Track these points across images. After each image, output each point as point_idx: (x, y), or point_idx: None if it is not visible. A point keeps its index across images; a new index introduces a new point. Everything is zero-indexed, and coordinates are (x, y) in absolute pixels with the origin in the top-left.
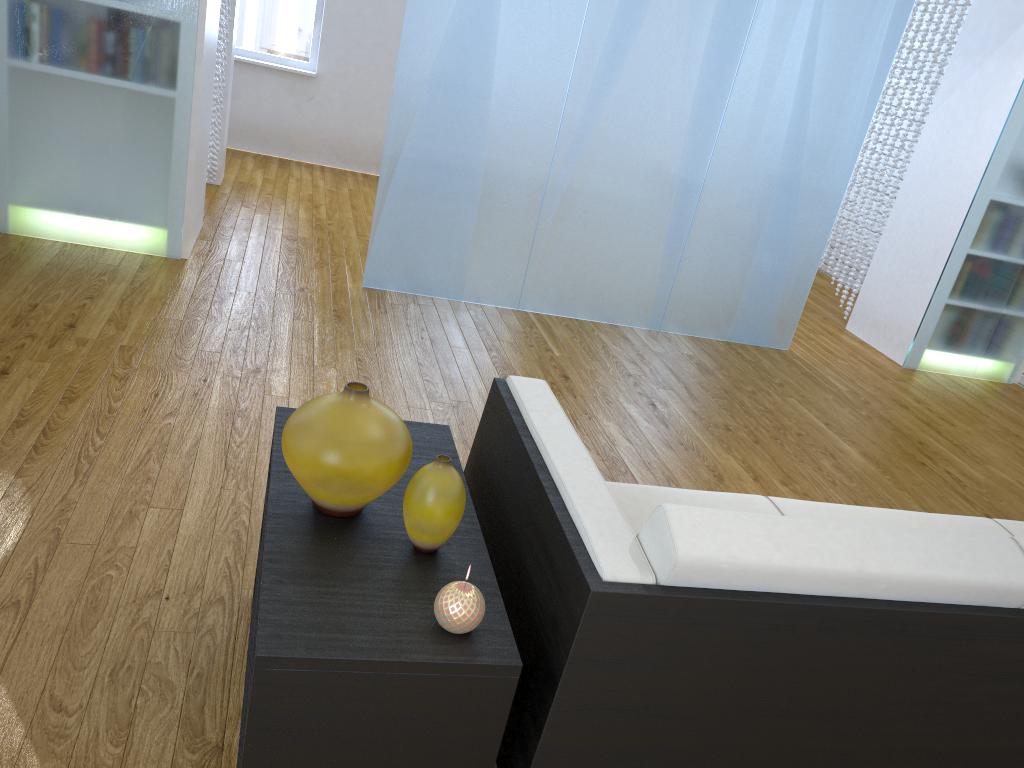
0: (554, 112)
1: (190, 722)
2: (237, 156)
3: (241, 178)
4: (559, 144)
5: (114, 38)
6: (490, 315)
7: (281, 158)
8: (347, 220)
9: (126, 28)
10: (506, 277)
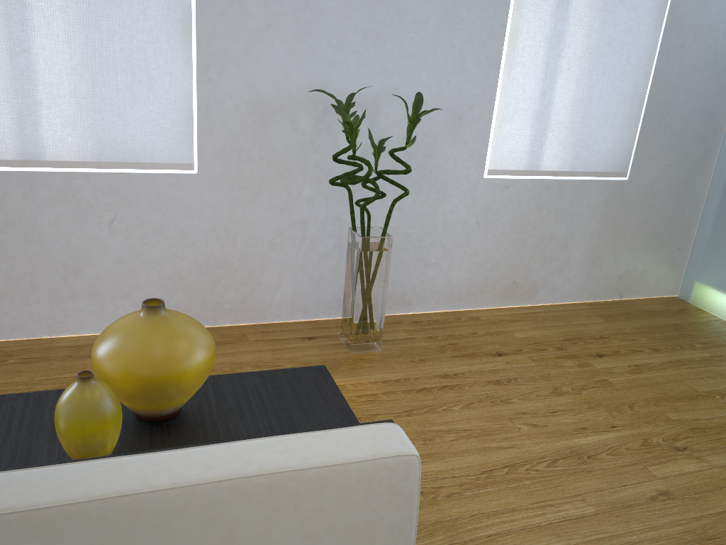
0: None
1: None
2: None
3: None
4: None
5: None
6: None
7: None
8: None
9: None
10: None
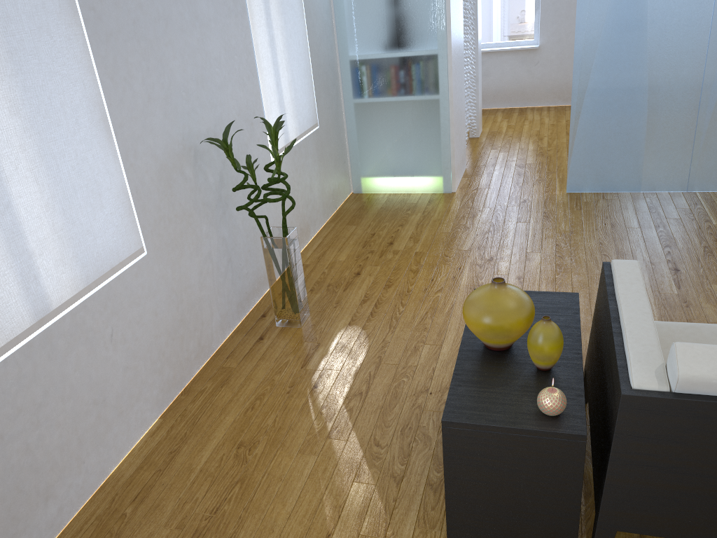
0: (701, 42)
1: (437, 457)
2: (491, 113)
3: (492, 129)
4: (708, 64)
5: (403, 74)
6: (662, 199)
7: (520, 107)
8: (561, 144)
9: (409, 66)
10: (674, 170)
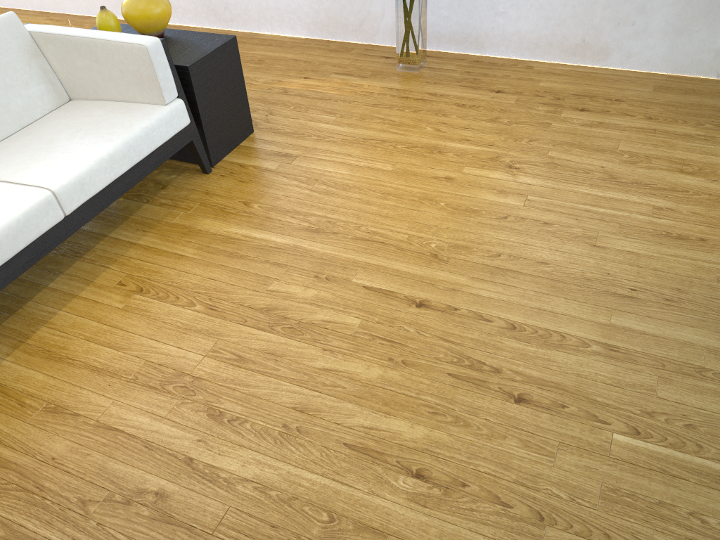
0: None
1: None
2: None
3: None
4: None
5: None
6: None
7: None
8: None
9: None
10: None
